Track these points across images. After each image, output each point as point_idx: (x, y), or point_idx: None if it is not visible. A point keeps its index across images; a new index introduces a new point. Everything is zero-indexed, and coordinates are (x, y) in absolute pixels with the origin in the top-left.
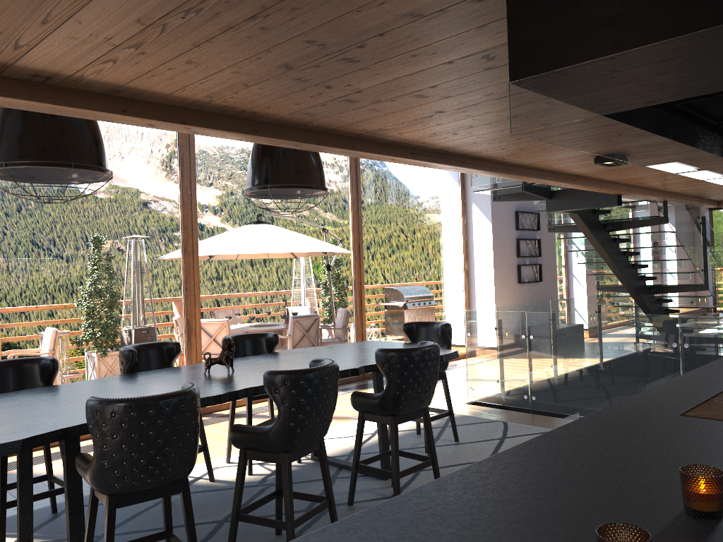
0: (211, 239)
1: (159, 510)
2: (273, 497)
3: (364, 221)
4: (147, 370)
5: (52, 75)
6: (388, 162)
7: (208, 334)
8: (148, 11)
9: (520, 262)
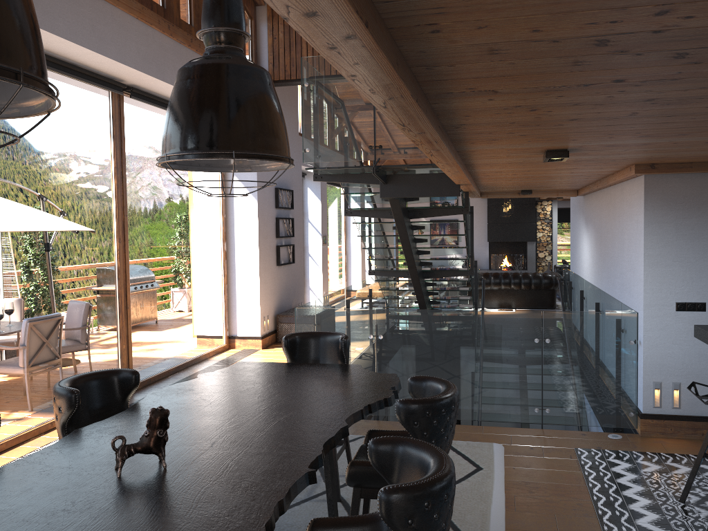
0: None
1: None
2: None
3: (128, 193)
4: None
5: None
6: (153, 119)
7: None
8: None
9: (278, 242)
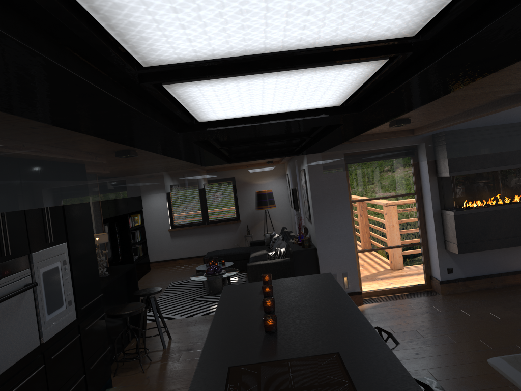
0: None
1: None
2: None
3: None
4: None
5: None
6: None
7: None
8: None
9: None
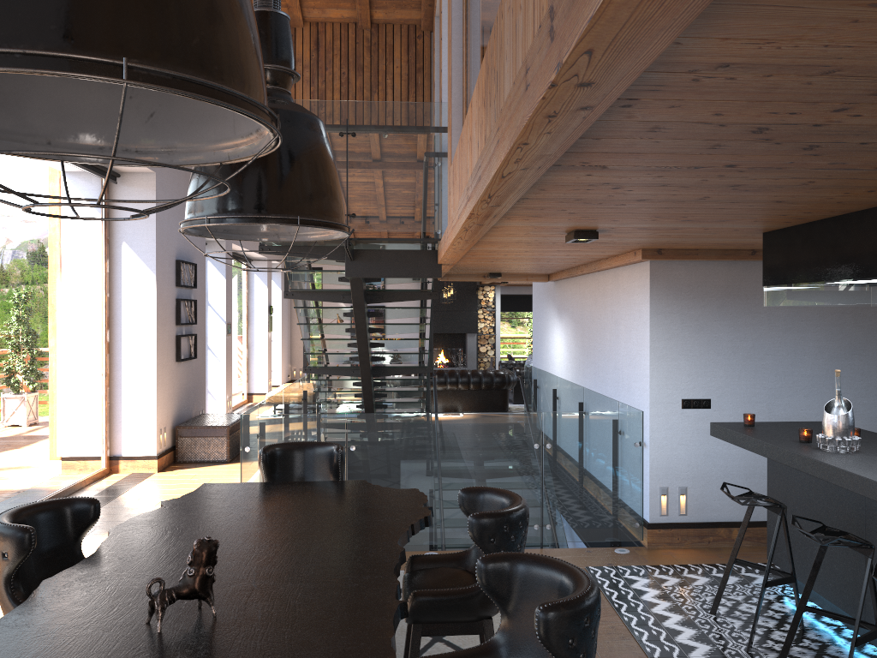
0: None
1: None
2: None
3: None
4: None
5: None
6: (23, 162)
7: None
8: None
9: (179, 331)
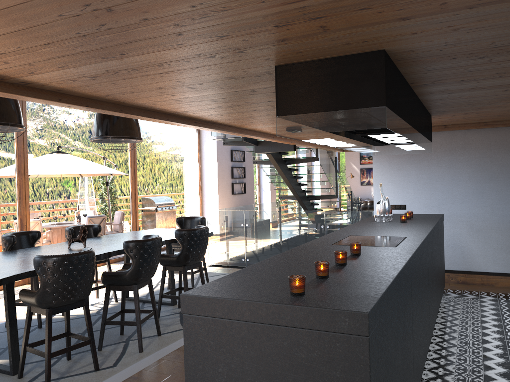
0: (37, 164)
1: (37, 332)
2: (120, 313)
3: (138, 154)
4: (18, 249)
5: (33, 82)
6: None
7: (35, 228)
8: (115, 68)
9: (233, 181)
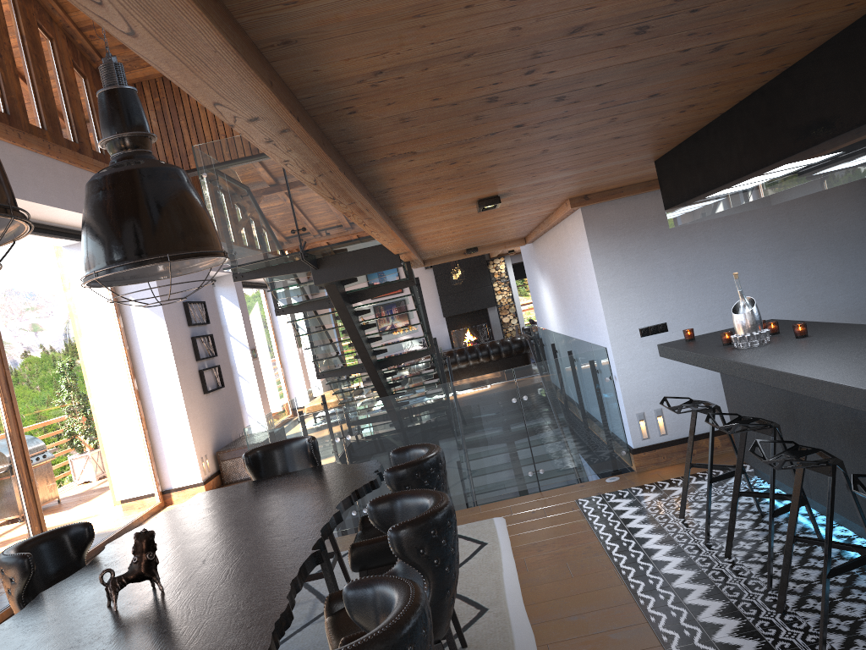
0: None
1: None
2: None
3: (4, 341)
4: None
5: None
6: (17, 248)
7: None
8: None
9: (200, 366)
